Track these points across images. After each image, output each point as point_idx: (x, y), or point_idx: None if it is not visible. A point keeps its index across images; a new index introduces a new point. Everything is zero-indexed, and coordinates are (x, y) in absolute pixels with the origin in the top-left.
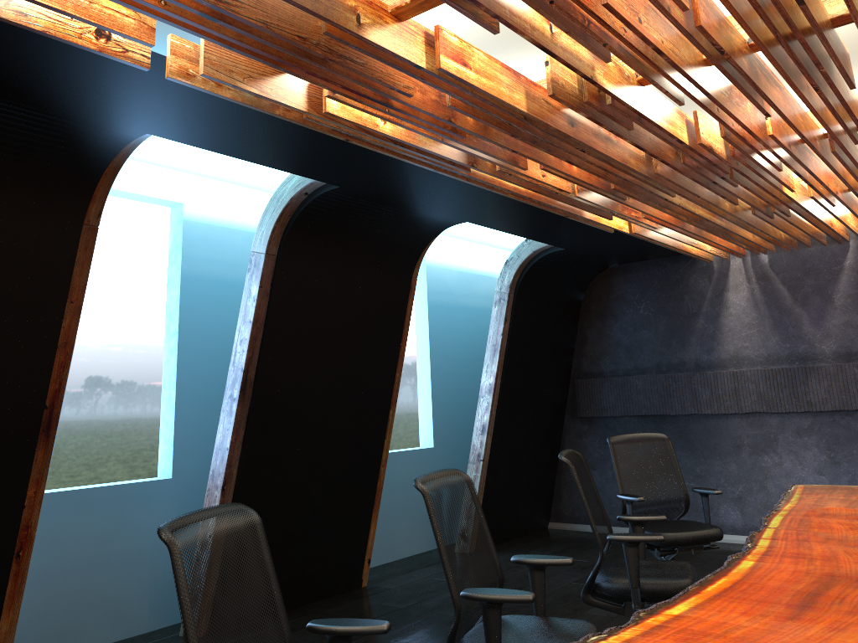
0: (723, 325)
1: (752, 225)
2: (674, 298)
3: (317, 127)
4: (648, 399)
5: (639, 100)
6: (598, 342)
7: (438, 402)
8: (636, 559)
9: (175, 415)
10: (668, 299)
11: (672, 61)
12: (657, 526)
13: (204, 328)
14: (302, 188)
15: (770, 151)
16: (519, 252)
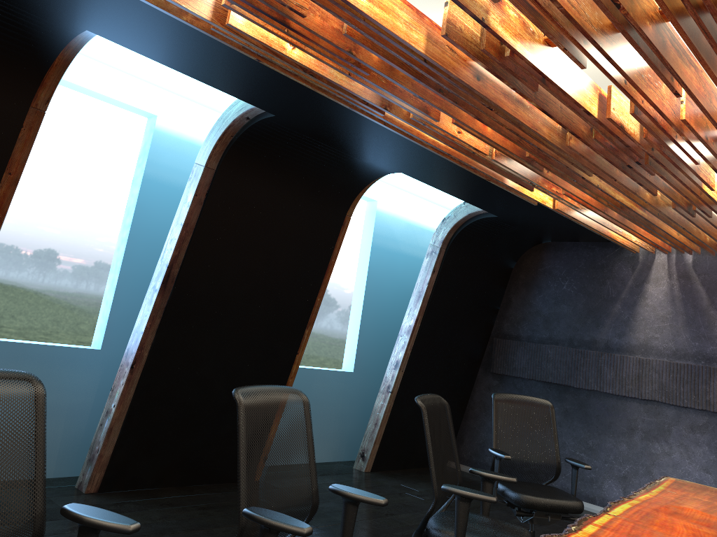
0: (638, 313)
1: (673, 221)
2: (597, 281)
3: (227, 41)
4: (556, 369)
5: (542, 58)
6: (521, 308)
7: (365, 333)
8: (465, 515)
9: (114, 296)
10: (591, 280)
11: (565, 10)
12: (521, 486)
13: (156, 226)
14: (243, 112)
15: (684, 140)
16: (456, 212)
